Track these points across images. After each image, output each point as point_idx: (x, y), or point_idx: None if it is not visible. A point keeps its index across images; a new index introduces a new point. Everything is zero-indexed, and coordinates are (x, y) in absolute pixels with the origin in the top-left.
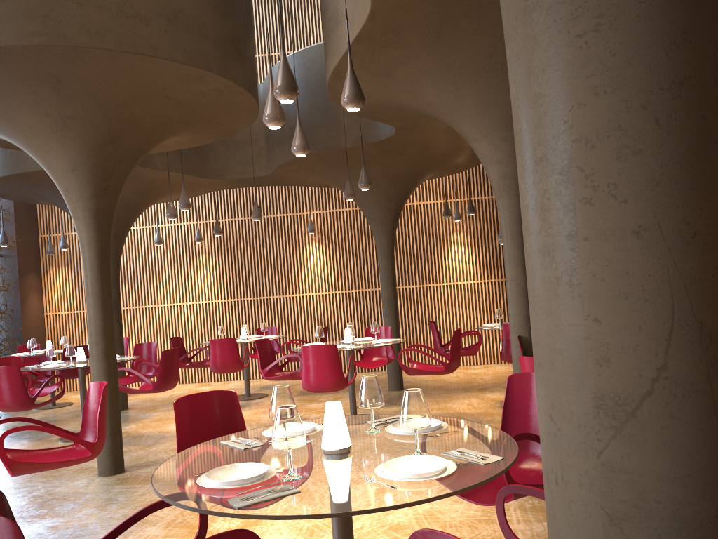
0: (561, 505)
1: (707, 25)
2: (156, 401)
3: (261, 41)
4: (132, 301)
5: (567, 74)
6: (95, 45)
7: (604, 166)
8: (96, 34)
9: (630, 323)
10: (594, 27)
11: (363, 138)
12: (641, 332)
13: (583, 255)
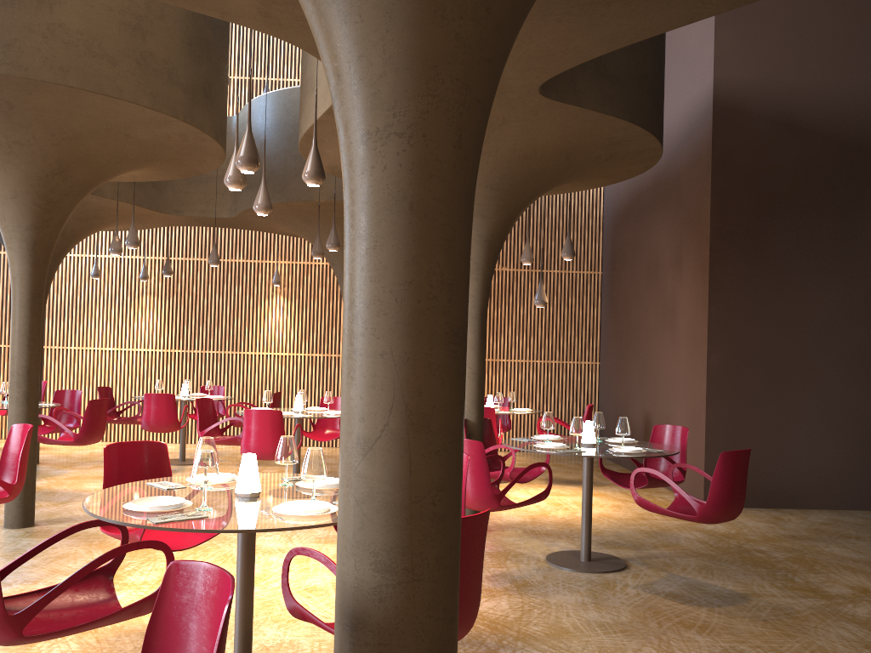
0: (340, 498)
1: (426, 255)
2: (73, 457)
3: (243, 62)
4: (55, 340)
5: (360, 267)
6: (57, 81)
7: (371, 318)
8: (59, 69)
9: (374, 400)
10: (373, 246)
11: (339, 194)
12: (379, 405)
13: (359, 362)
